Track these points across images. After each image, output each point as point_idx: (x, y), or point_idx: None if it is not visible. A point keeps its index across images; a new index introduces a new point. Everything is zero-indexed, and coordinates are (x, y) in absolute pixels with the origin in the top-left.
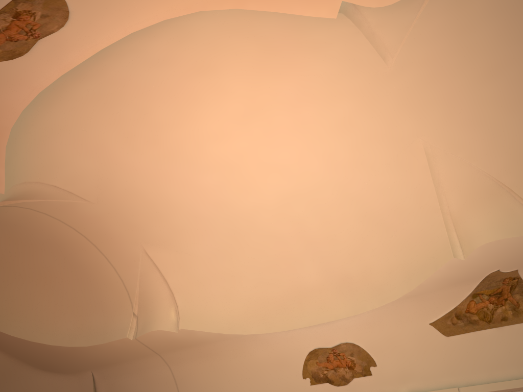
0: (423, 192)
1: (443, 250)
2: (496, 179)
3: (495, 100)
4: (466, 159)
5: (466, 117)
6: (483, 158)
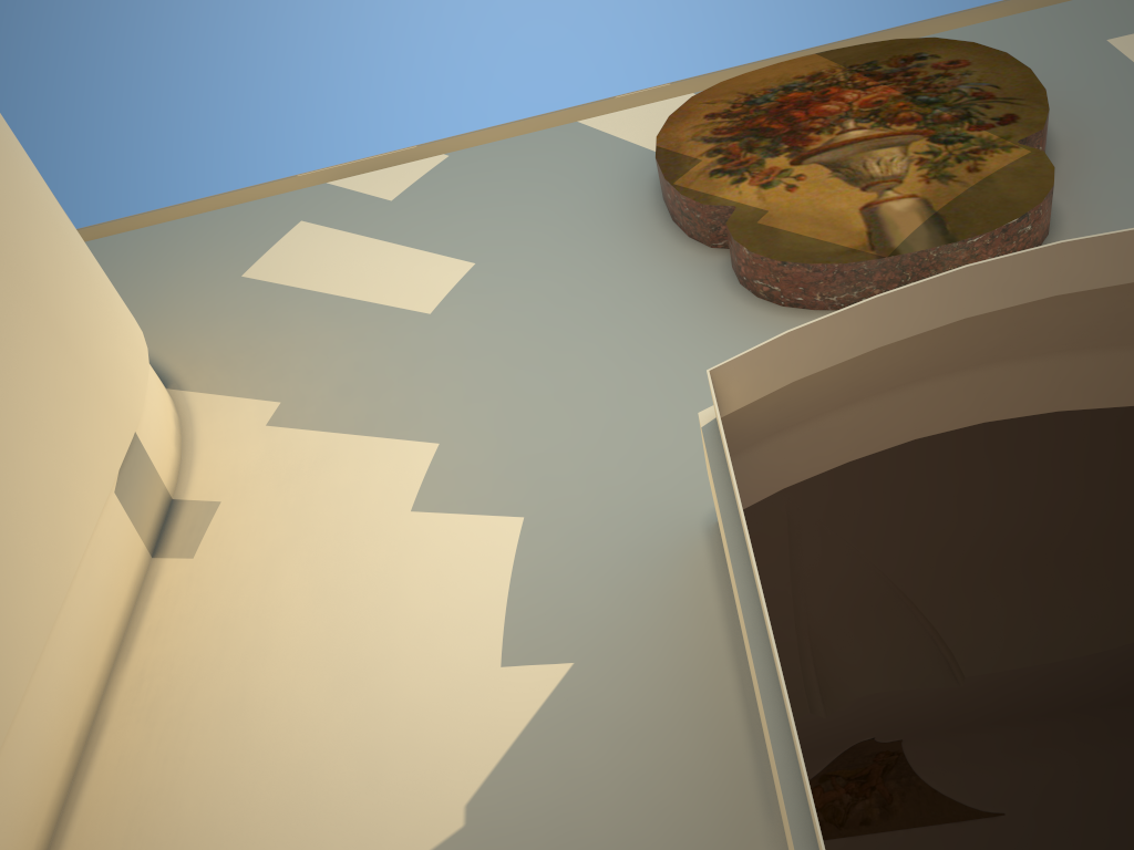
0: (769, 586)
1: (790, 695)
2: (893, 584)
3: (916, 455)
4: (851, 542)
5: (866, 473)
6: (879, 545)
